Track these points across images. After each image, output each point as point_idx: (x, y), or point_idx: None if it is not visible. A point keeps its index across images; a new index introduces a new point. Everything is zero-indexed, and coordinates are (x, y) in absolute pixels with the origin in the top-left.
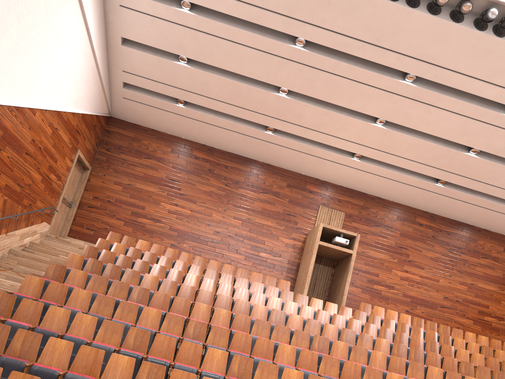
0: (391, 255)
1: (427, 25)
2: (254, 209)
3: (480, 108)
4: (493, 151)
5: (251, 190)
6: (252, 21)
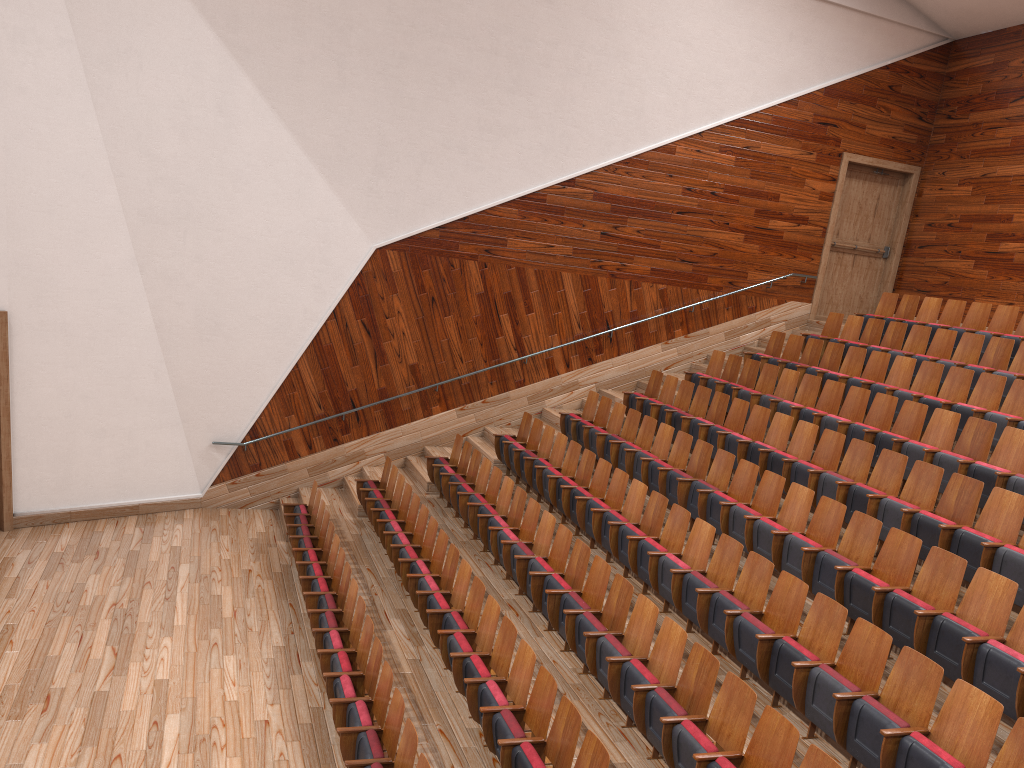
0: None
1: None
2: None
3: None
4: None
5: None
6: None
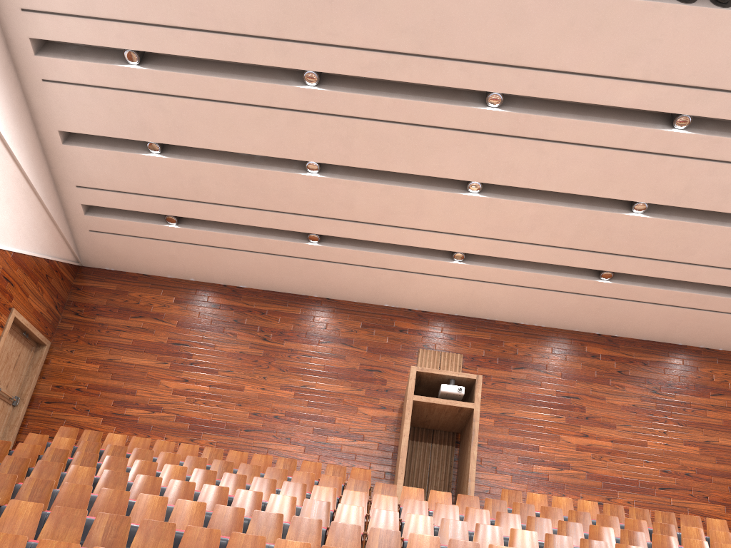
0: (553, 412)
1: (489, 1)
2: (312, 370)
3: (622, 128)
4: (670, 200)
5: (305, 341)
6: (231, 59)
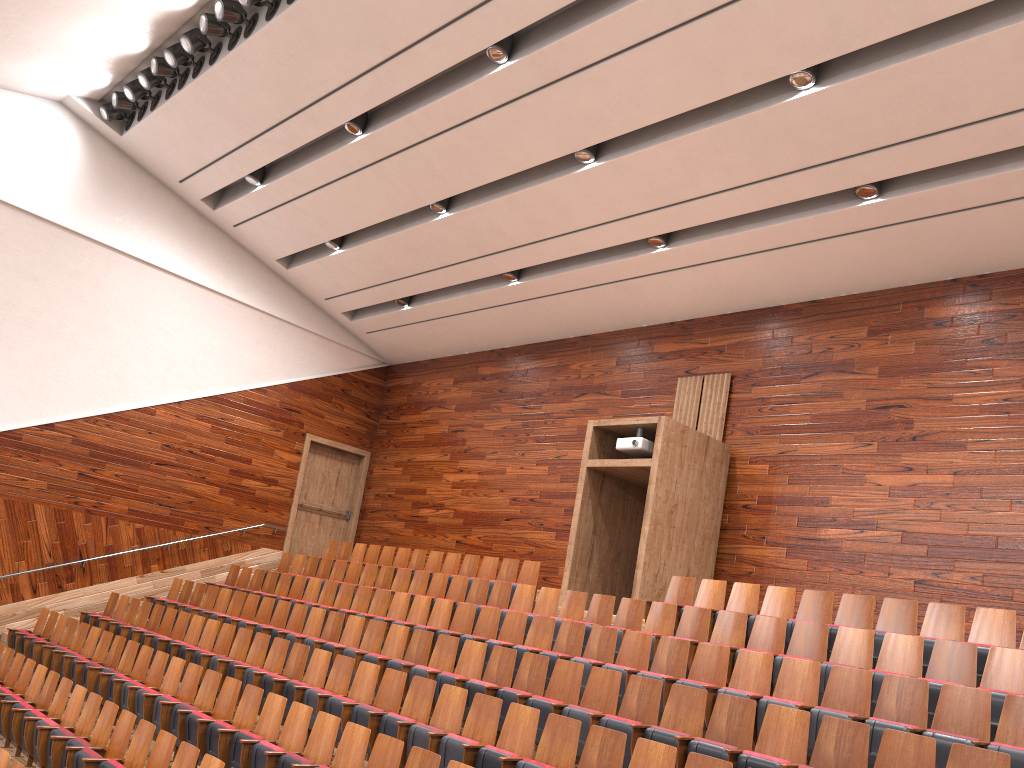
0: (858, 439)
1: None
2: (565, 434)
3: None
4: (827, 49)
5: (560, 400)
6: (294, 147)
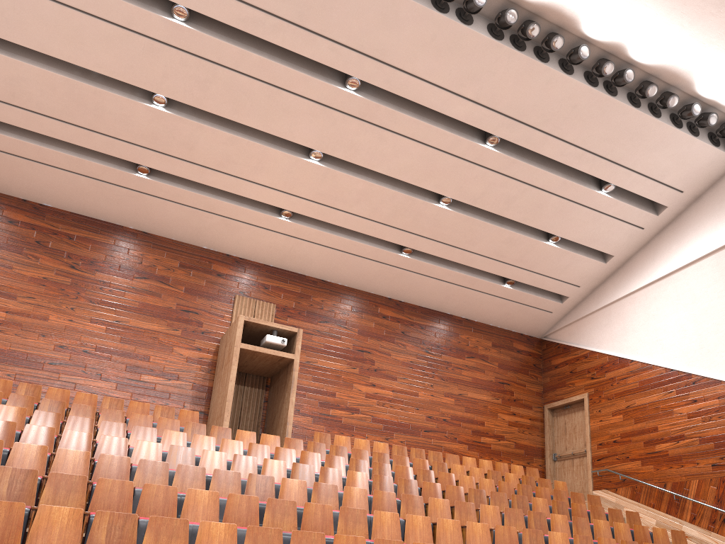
0: (349, 364)
1: None
2: (126, 305)
3: (449, 134)
4: (469, 199)
5: (119, 275)
6: None
